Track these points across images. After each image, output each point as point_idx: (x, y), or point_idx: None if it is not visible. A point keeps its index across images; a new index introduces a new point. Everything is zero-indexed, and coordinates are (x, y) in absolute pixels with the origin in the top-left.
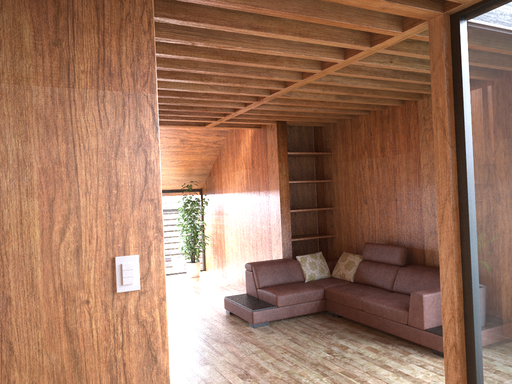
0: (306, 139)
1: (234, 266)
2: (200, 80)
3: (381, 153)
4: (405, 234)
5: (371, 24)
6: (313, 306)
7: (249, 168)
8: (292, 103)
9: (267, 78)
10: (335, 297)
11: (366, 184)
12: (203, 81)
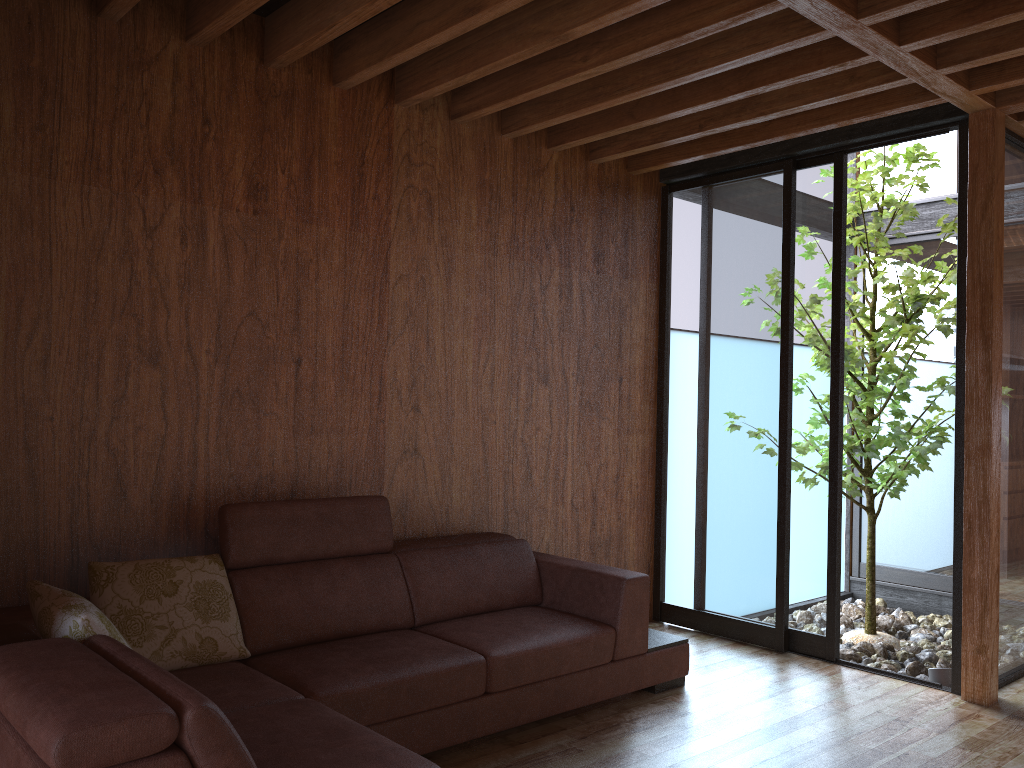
0: None
1: None
2: None
3: (249, 200)
4: (325, 465)
5: None
6: None
7: None
8: None
9: None
10: (375, 704)
11: (164, 291)
12: None
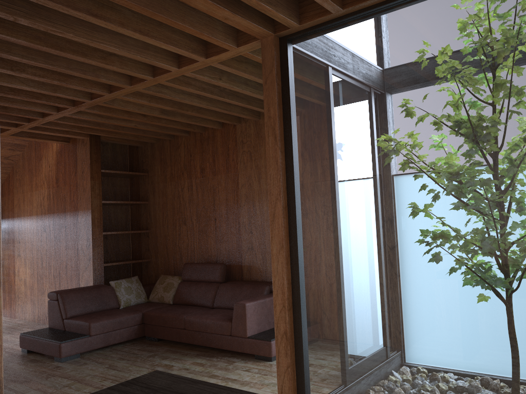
0: (120, 159)
1: (28, 302)
2: (11, 69)
3: (201, 174)
4: (224, 252)
5: (211, 33)
6: (130, 332)
7: (53, 187)
8: (113, 113)
9: (93, 79)
10: (155, 319)
11: (186, 204)
12: (14, 71)
